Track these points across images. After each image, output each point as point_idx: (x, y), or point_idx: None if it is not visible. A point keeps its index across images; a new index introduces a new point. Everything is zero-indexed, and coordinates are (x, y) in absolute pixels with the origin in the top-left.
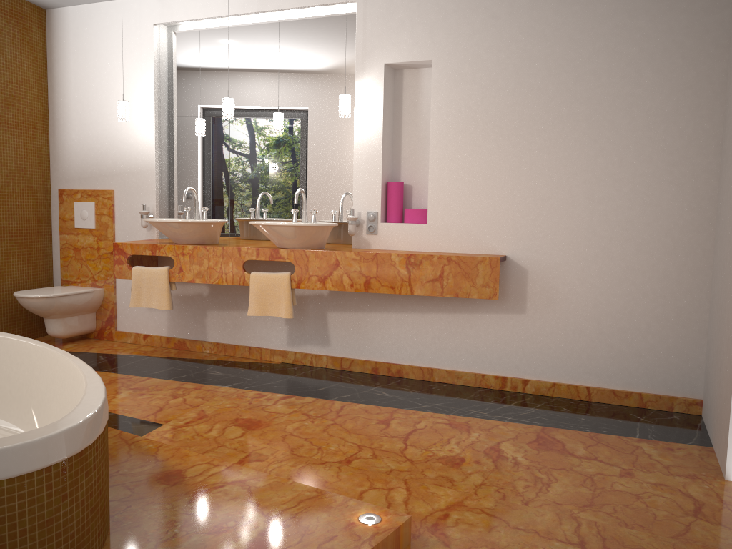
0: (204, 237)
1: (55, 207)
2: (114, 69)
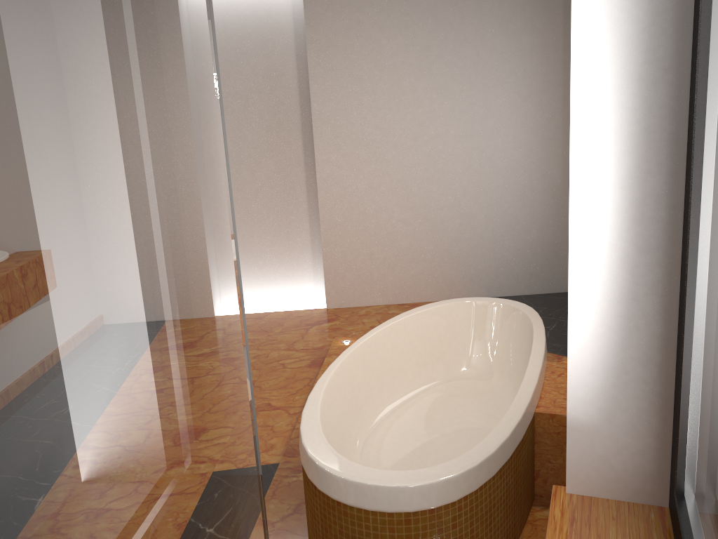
0: None
1: None
2: None
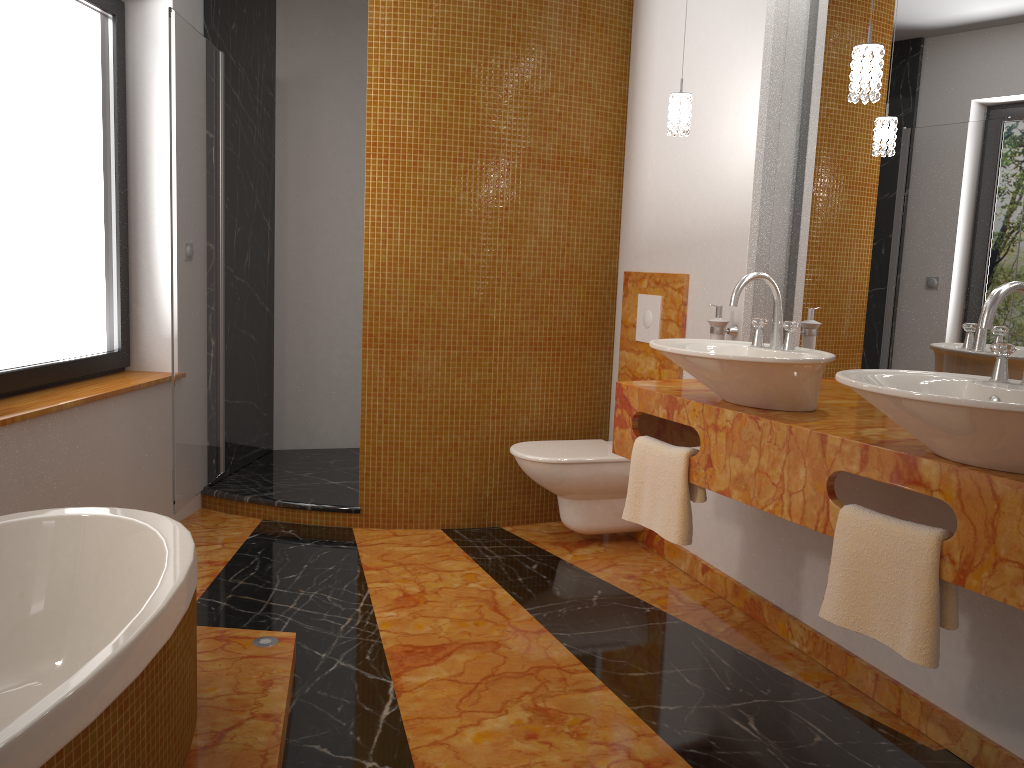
0: (764, 394)
1: (619, 302)
2: (708, 37)
